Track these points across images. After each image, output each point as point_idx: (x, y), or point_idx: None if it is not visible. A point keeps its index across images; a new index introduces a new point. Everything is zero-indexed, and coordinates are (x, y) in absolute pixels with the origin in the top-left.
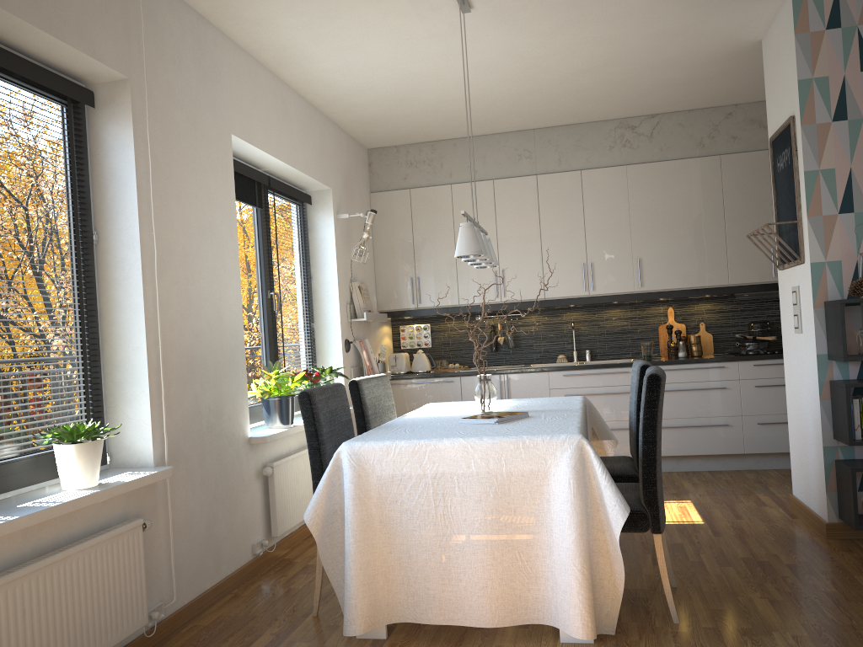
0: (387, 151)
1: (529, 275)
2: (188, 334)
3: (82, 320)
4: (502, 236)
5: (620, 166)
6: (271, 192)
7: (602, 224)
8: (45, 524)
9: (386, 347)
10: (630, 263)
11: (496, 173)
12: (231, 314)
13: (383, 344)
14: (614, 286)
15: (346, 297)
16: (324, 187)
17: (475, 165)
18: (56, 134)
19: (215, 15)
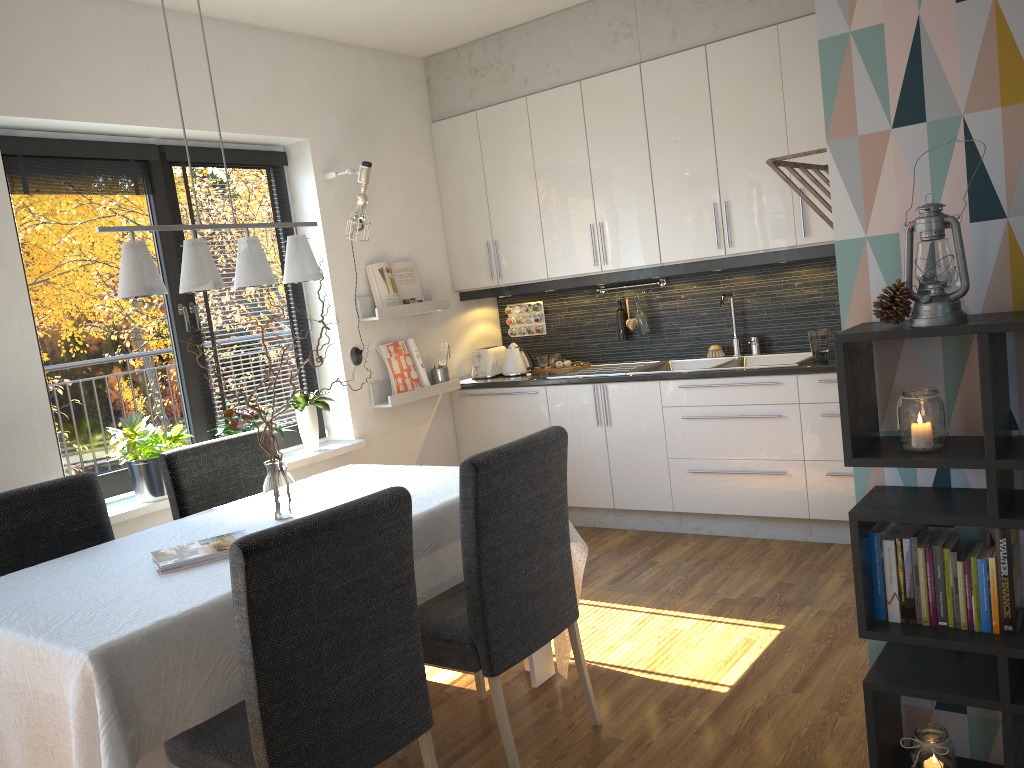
0: (446, 57)
1: (638, 229)
2: None
3: None
4: (597, 169)
5: (768, 27)
6: (187, 164)
7: (741, 134)
8: None
9: (481, 338)
10: (789, 197)
11: (585, 70)
12: (8, 369)
13: (473, 335)
14: (764, 238)
15: (356, 288)
16: (293, 139)
17: (556, 61)
18: None
19: None
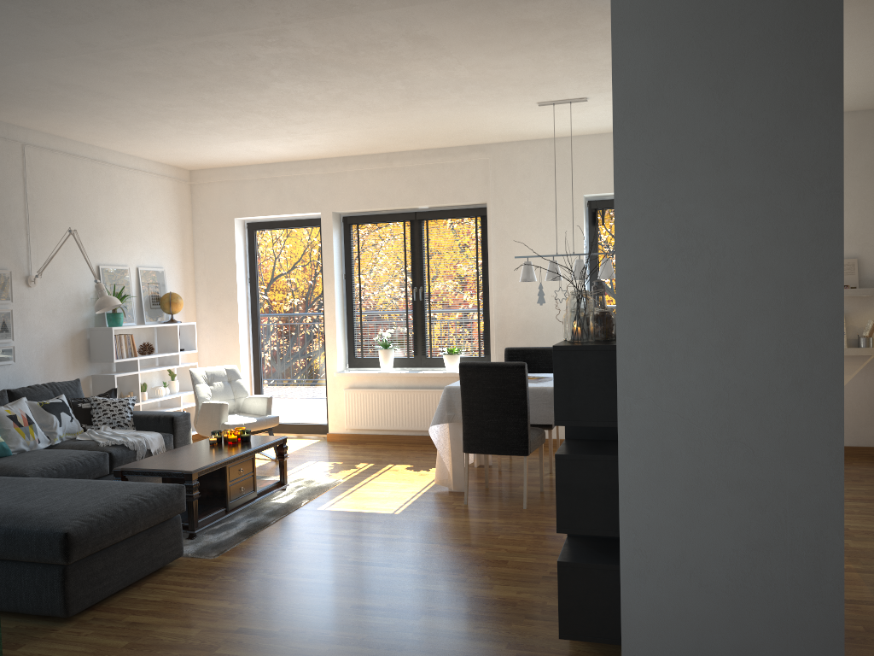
0: None
1: None
2: (524, 313)
3: (478, 307)
4: None
5: None
6: None
7: None
8: (428, 379)
9: None
10: None
11: None
12: None
13: None
14: None
15: None
16: None
17: None
18: (475, 230)
19: (557, 136)
